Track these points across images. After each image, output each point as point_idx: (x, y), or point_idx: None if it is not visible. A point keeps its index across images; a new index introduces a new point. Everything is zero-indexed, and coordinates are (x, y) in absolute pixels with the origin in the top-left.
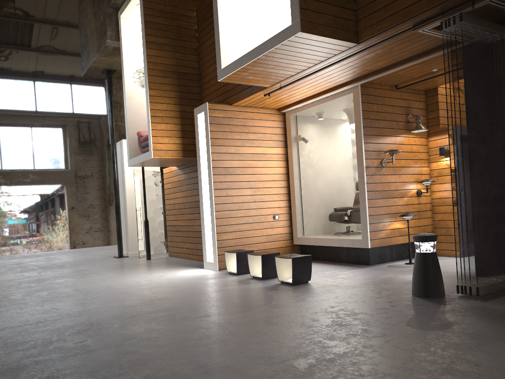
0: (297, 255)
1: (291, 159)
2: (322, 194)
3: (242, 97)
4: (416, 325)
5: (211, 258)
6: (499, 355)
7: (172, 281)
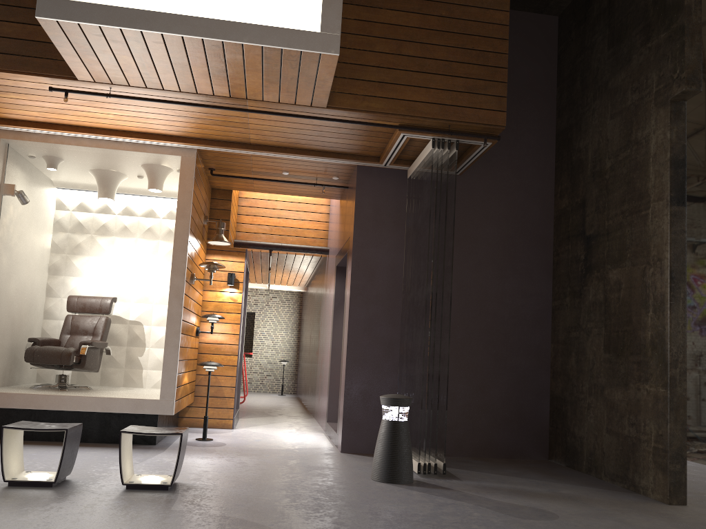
0: (156, 428)
1: None
2: (11, 308)
3: None
4: (528, 517)
5: None
6: (664, 528)
7: None
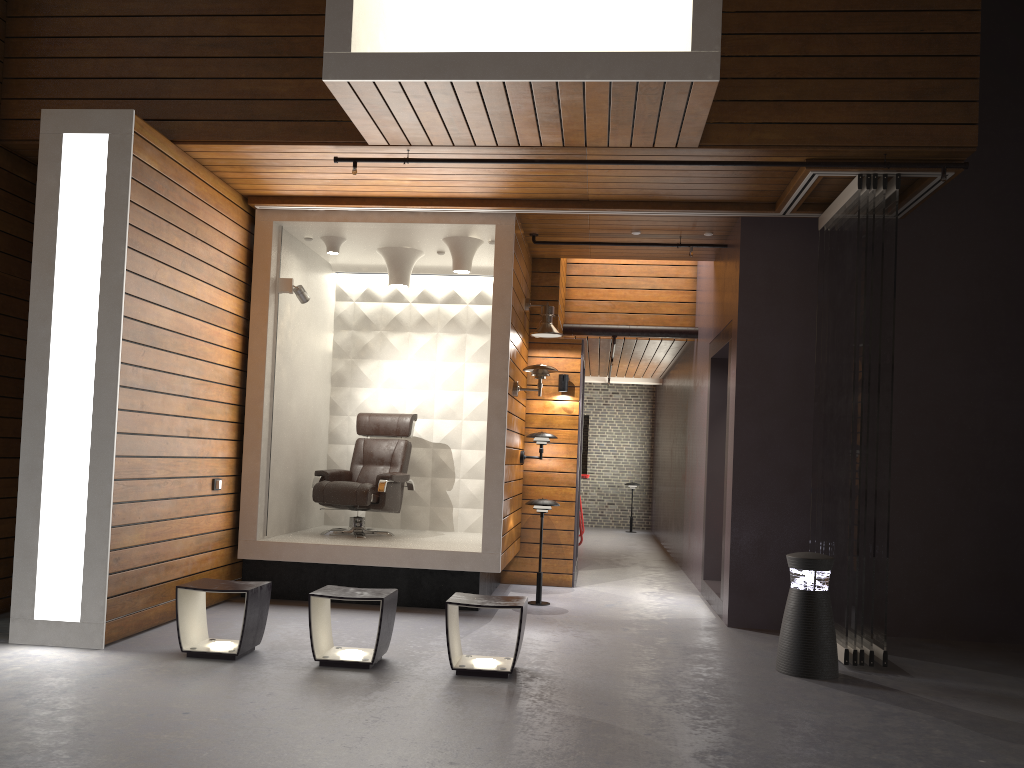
0: (487, 597)
1: (263, 335)
2: (294, 434)
3: (244, 140)
4: (1021, 740)
5: (69, 609)
6: None
7: (59, 705)
